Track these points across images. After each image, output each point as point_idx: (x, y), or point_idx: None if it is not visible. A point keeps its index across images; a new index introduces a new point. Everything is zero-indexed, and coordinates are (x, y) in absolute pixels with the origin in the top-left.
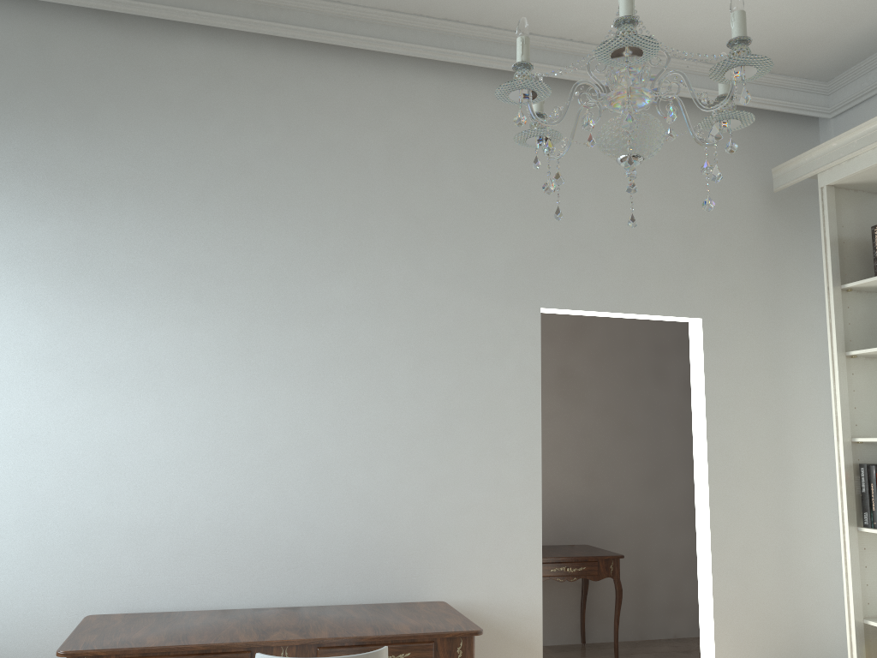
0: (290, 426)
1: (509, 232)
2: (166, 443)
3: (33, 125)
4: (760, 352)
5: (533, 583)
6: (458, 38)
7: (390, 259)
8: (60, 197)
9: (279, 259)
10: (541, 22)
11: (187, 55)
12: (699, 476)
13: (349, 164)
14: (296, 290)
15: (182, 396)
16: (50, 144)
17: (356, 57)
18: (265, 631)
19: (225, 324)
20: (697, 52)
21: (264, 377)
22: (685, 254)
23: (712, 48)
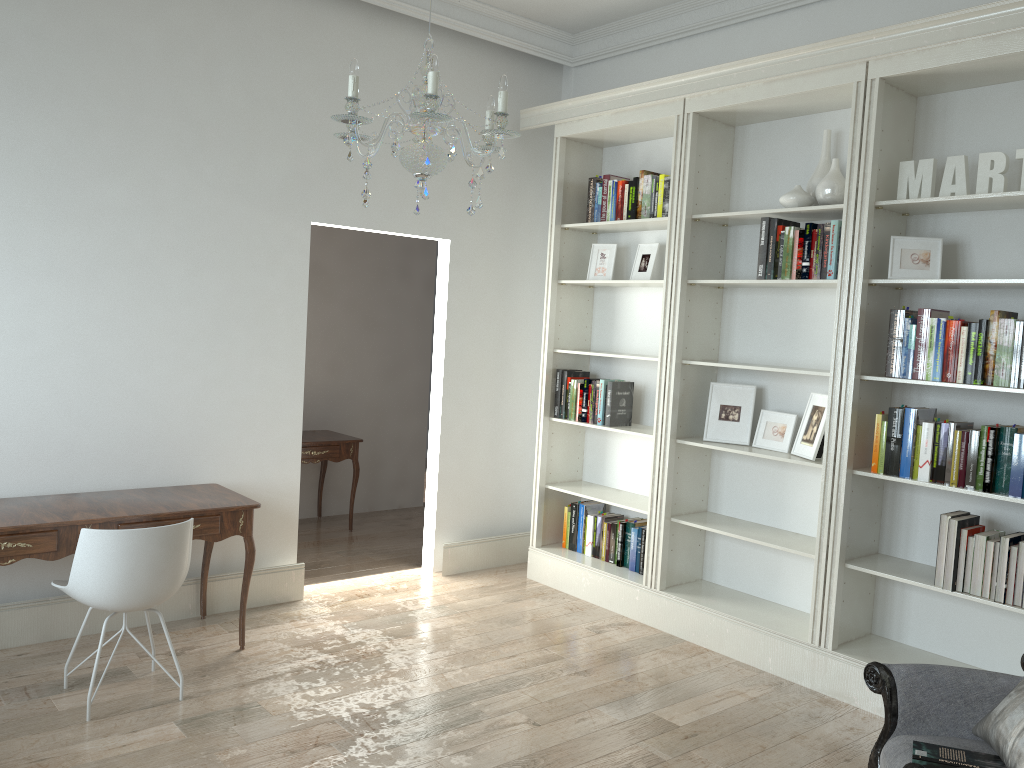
0: (63, 326)
1: (285, 145)
2: None
3: None
4: (495, 272)
5: (293, 466)
6: None
7: (166, 163)
8: None
9: (47, 153)
10: None
11: None
12: (436, 375)
13: (122, 56)
14: (67, 188)
15: None
16: None
17: None
18: (64, 514)
19: None
20: None
21: (33, 276)
22: (442, 180)
23: None
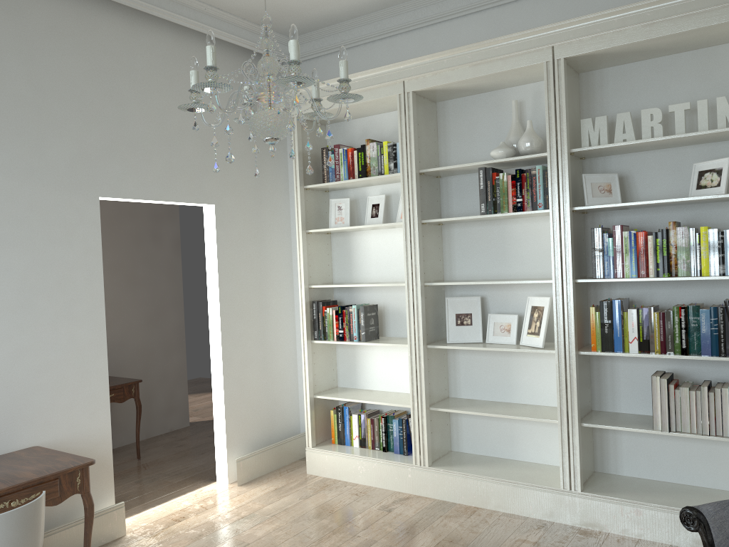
0: None
1: (70, 131)
2: None
3: None
4: (250, 228)
5: (103, 416)
6: None
7: None
8: None
9: None
10: None
11: None
12: (213, 318)
13: None
14: None
15: None
16: None
17: None
18: None
19: None
20: (215, 1)
21: None
22: (203, 155)
23: (226, 0)
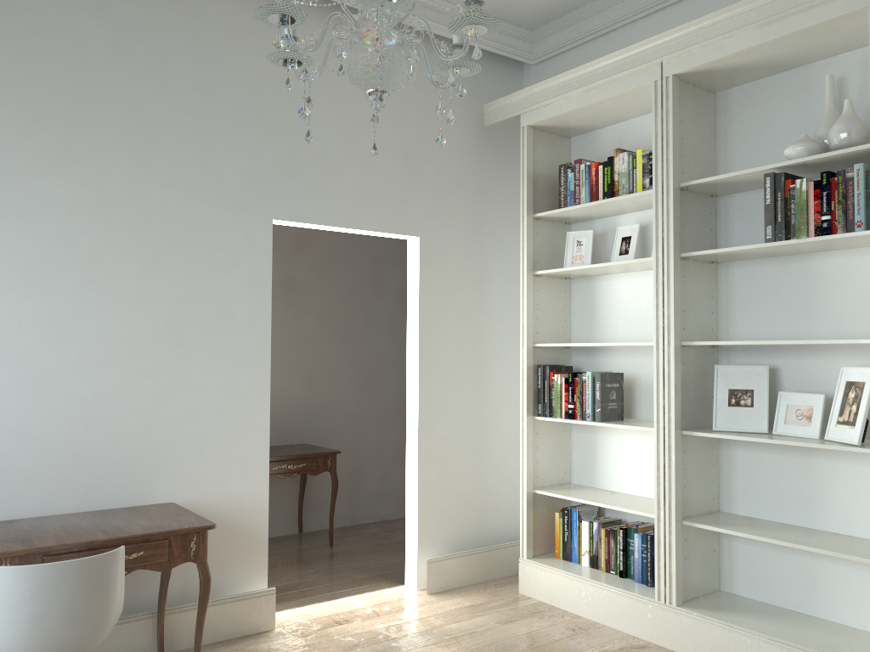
0: None
1: (242, 141)
2: None
3: None
4: (466, 269)
5: (260, 480)
6: None
7: (114, 159)
8: None
9: None
10: None
11: None
12: (411, 378)
13: (65, 49)
14: (4, 186)
15: None
16: None
17: None
18: None
19: None
20: None
21: None
22: (407, 176)
23: None
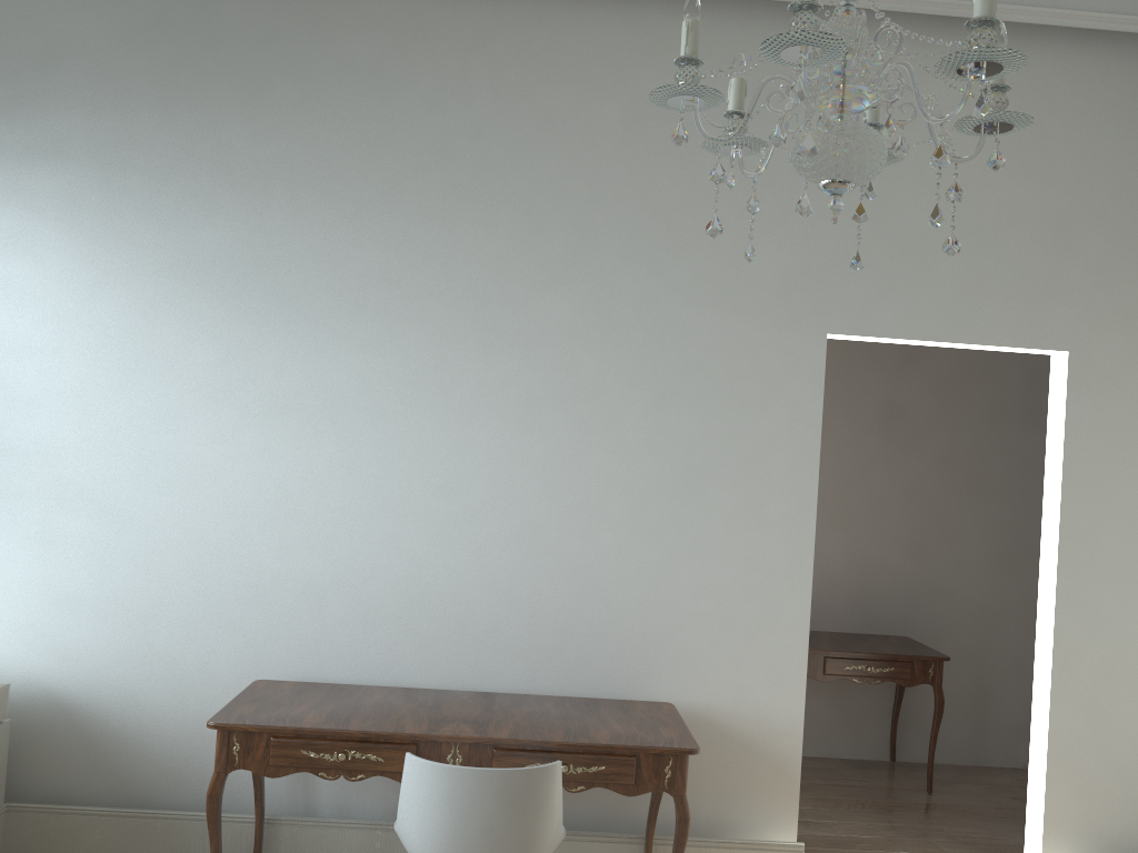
0: (491, 476)
1: (788, 230)
2: (346, 490)
3: (197, 106)
4: None
5: (793, 691)
6: None
7: (624, 267)
8: (227, 194)
9: (483, 268)
10: None
11: (375, 6)
12: (1045, 569)
13: (574, 142)
14: (503, 308)
15: (365, 435)
16: (217, 129)
17: None
18: (438, 722)
19: (416, 349)
20: None
21: (461, 415)
22: (1051, 258)
23: None
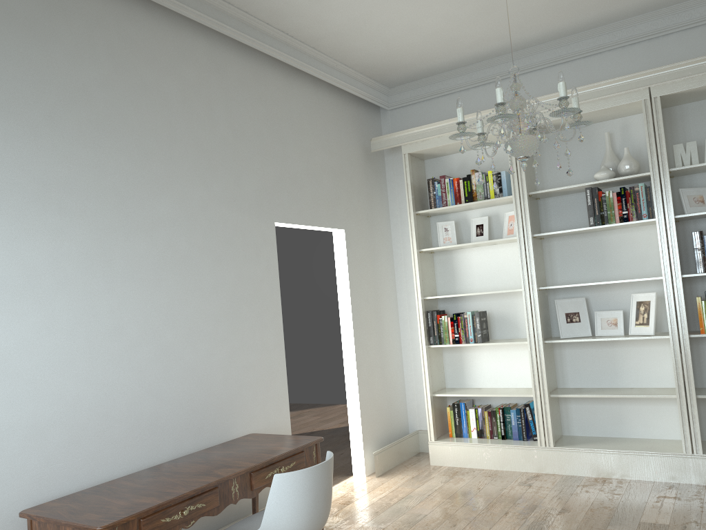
0: (141, 319)
1: (255, 167)
2: (50, 345)
3: None
4: (367, 250)
5: (285, 411)
6: (226, 15)
7: (191, 182)
8: None
9: (119, 178)
10: (280, 19)
11: None
12: (345, 328)
13: (158, 102)
14: (134, 206)
15: (59, 301)
16: None
17: (155, 12)
18: (206, 474)
19: (85, 235)
20: (346, 58)
21: (119, 280)
22: (335, 188)
23: (356, 58)
